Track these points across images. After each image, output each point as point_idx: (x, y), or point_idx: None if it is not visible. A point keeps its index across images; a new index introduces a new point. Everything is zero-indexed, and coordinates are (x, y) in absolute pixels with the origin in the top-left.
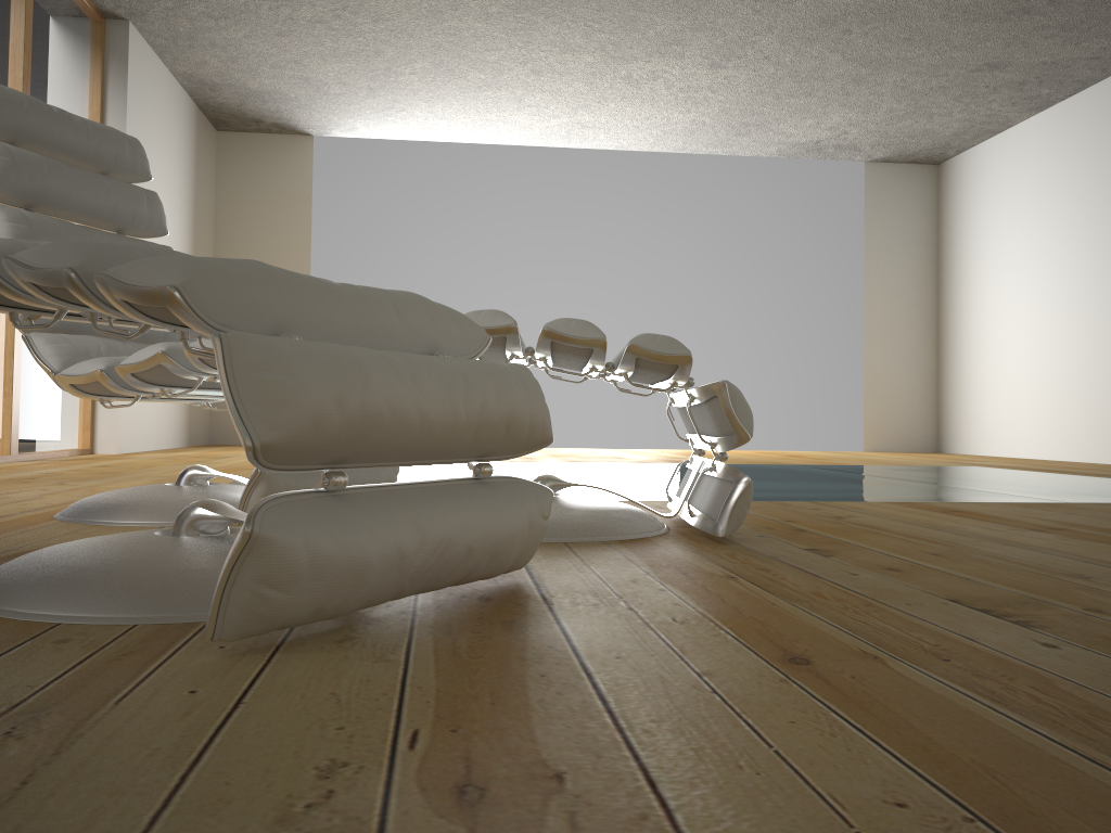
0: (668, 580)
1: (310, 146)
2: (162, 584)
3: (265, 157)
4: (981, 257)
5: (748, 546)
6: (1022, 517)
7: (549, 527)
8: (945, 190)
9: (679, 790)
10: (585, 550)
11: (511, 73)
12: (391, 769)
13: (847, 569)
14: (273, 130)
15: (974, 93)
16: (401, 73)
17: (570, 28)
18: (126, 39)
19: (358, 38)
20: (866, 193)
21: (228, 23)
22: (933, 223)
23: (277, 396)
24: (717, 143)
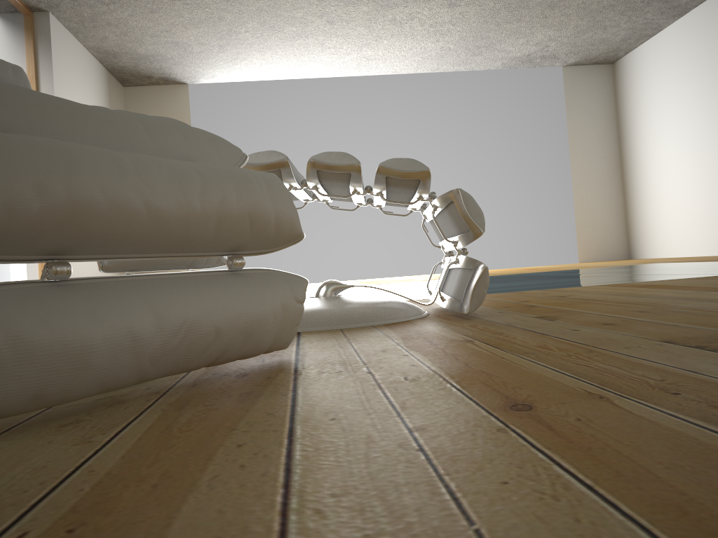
0: (414, 348)
1: (187, 91)
2: None
3: (157, 101)
4: (648, 123)
5: (488, 319)
6: (703, 285)
7: (329, 318)
8: (619, 80)
9: None
10: (354, 332)
11: (313, 24)
12: None
13: (570, 327)
14: (161, 83)
15: (634, 8)
16: (239, 32)
17: None
18: (48, 24)
19: (205, 9)
20: (565, 88)
21: (116, 6)
22: (613, 104)
23: None
24: (460, 63)
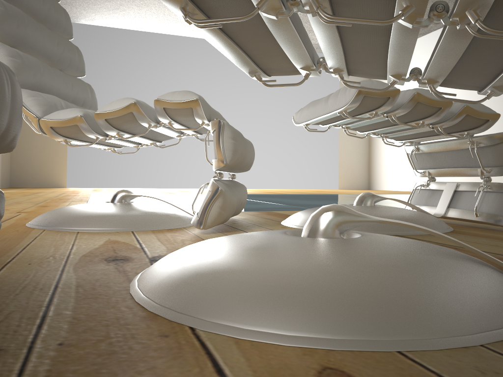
0: None
1: None
2: (445, 291)
3: None
4: None
5: None
6: None
7: None
8: None
9: None
10: (463, 239)
11: None
12: None
13: None
14: None
15: None
16: None
17: None
18: None
19: None
20: None
21: None
22: None
23: None
24: None
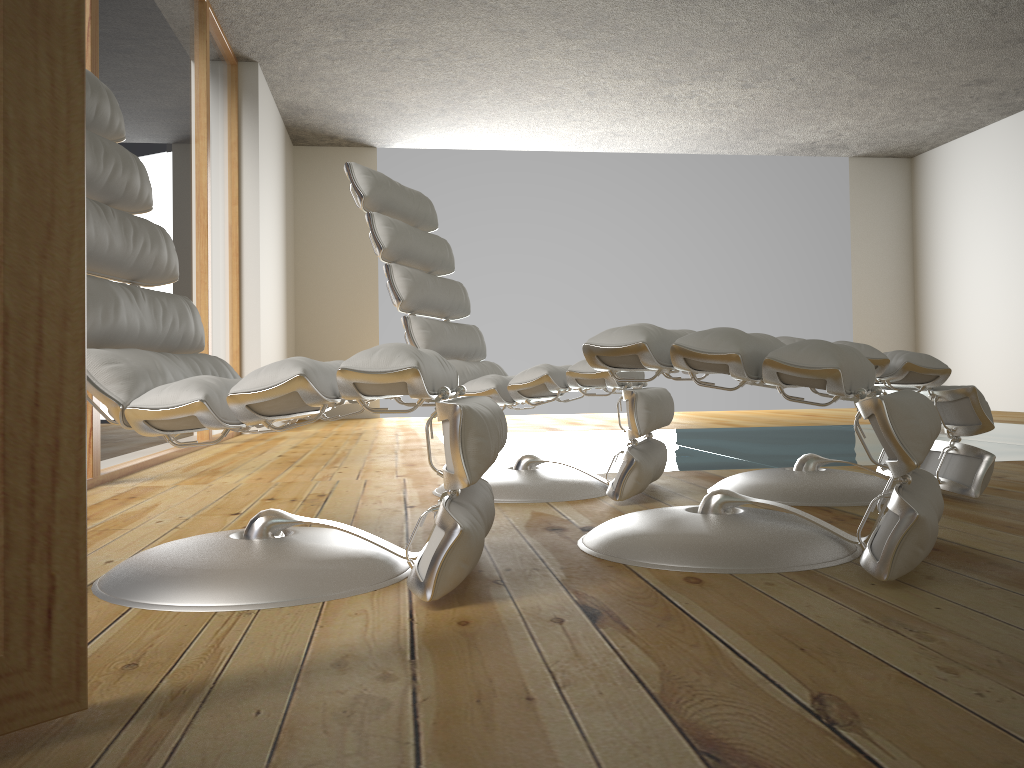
0: (1012, 532)
1: (374, 157)
2: (769, 546)
3: (335, 168)
4: (956, 239)
5: (995, 504)
6: None
7: (847, 495)
8: (919, 180)
9: None
10: None
11: (569, 95)
12: None
13: None
14: (343, 144)
15: (959, 102)
16: (475, 97)
17: (633, 61)
18: (256, 78)
19: (449, 72)
20: (850, 184)
21: (342, 62)
22: (908, 209)
23: (919, 434)
24: (726, 146)
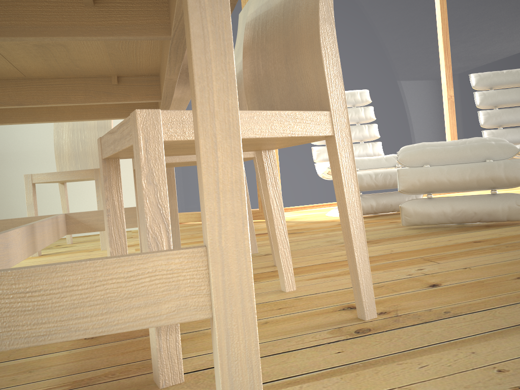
0: None
1: None
2: None
3: None
4: None
5: None
6: None
7: None
8: None
9: (381, 246)
10: None
11: None
12: (369, 239)
13: None
14: None
15: None
16: None
17: None
18: None
19: None
20: None
21: None
22: None
23: (403, 181)
24: None
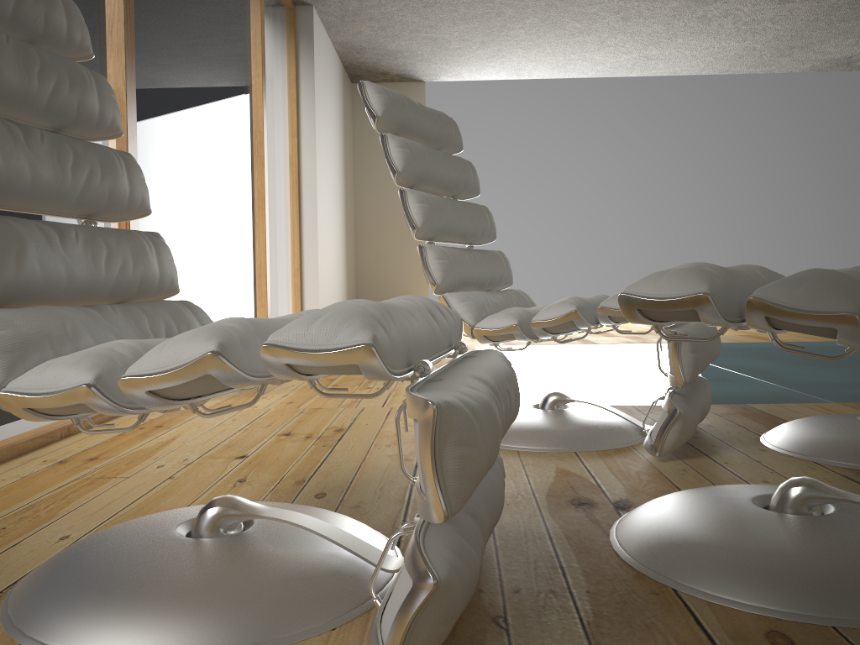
0: None
1: (423, 90)
2: None
3: None
4: None
5: None
6: None
7: None
8: None
9: None
10: None
11: (603, 21)
12: None
13: None
14: (395, 80)
15: None
16: (513, 28)
17: None
18: (311, 20)
19: (487, 4)
20: None
21: (388, 1)
22: None
23: None
24: (759, 64)
